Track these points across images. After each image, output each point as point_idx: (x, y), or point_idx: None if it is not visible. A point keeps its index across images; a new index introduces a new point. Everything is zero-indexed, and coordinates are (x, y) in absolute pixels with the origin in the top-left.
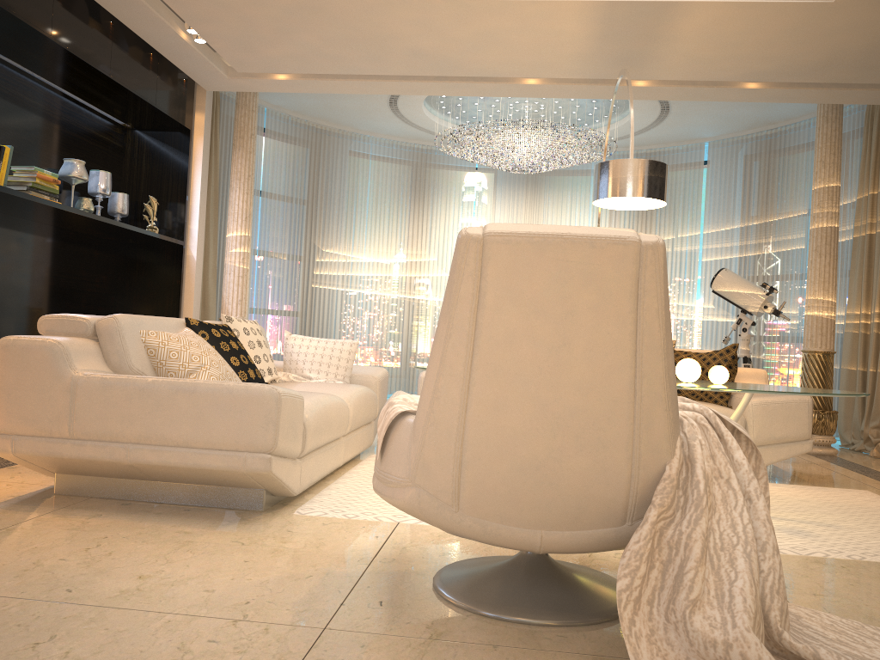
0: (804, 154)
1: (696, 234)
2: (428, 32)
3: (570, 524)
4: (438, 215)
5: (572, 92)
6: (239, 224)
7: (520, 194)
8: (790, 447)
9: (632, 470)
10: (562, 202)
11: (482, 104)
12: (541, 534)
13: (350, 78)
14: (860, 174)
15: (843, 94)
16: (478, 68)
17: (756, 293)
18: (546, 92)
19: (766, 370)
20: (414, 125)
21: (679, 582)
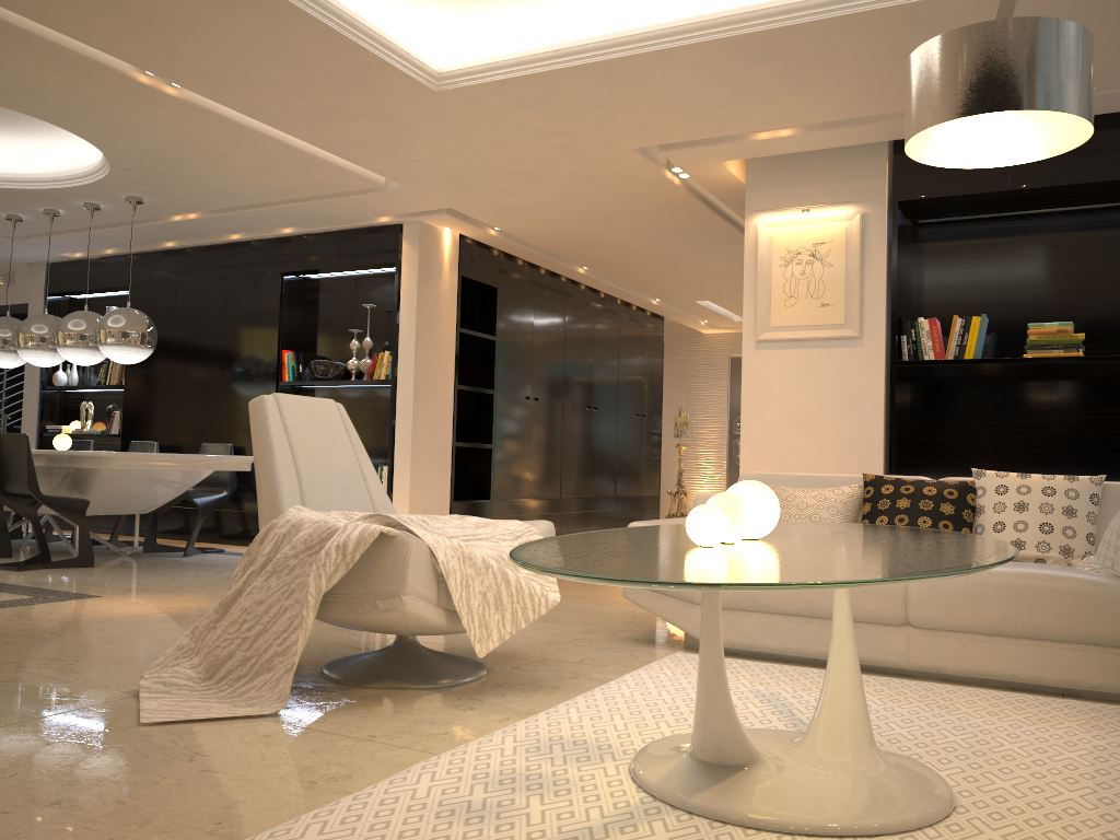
0: None
1: None
2: None
3: None
4: None
5: None
6: None
7: None
8: None
9: None
10: None
11: None
12: None
13: None
14: None
15: None
16: None
17: None
18: None
19: None
20: None
21: None
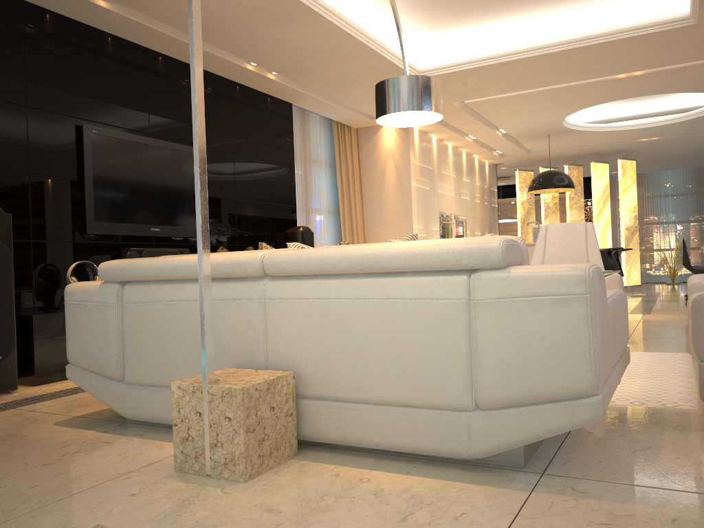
0: None
1: None
2: None
3: None
4: None
5: None
6: None
7: None
8: None
9: None
10: None
11: None
12: None
13: None
14: None
15: None
16: None
17: None
18: None
19: None
20: None
21: None
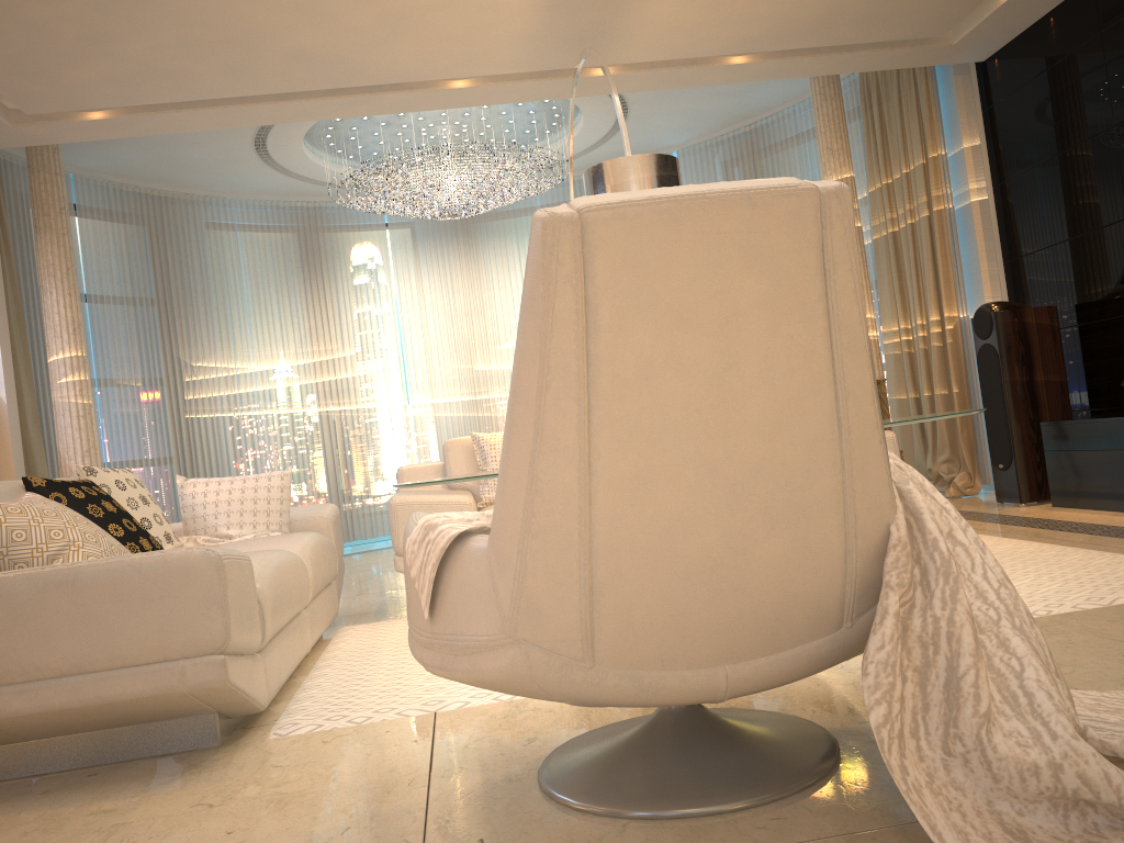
0: (795, 149)
1: None
2: (313, 21)
3: (766, 646)
4: (346, 293)
5: (515, 93)
6: (65, 341)
7: (451, 250)
8: None
9: (846, 543)
10: (507, 252)
11: (385, 133)
12: (726, 670)
13: (201, 106)
14: (867, 161)
15: (844, 59)
16: (386, 71)
17: None
18: (481, 97)
19: None
20: (293, 175)
21: (955, 692)
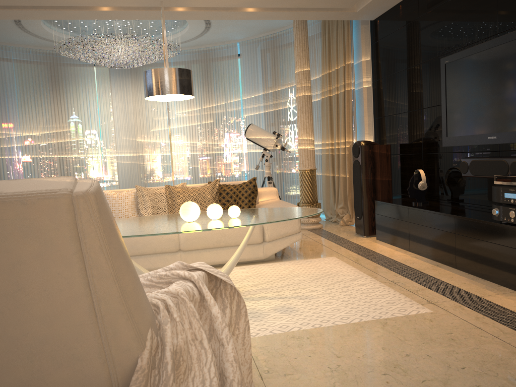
0: (292, 48)
1: (238, 100)
2: None
3: None
4: (72, 98)
5: (137, 15)
6: None
7: (127, 81)
8: (289, 238)
9: (109, 369)
10: None
11: (86, 22)
12: None
13: None
14: (322, 60)
15: (304, 14)
16: None
17: (270, 138)
18: (119, 16)
19: (285, 179)
20: (41, 38)
21: None
